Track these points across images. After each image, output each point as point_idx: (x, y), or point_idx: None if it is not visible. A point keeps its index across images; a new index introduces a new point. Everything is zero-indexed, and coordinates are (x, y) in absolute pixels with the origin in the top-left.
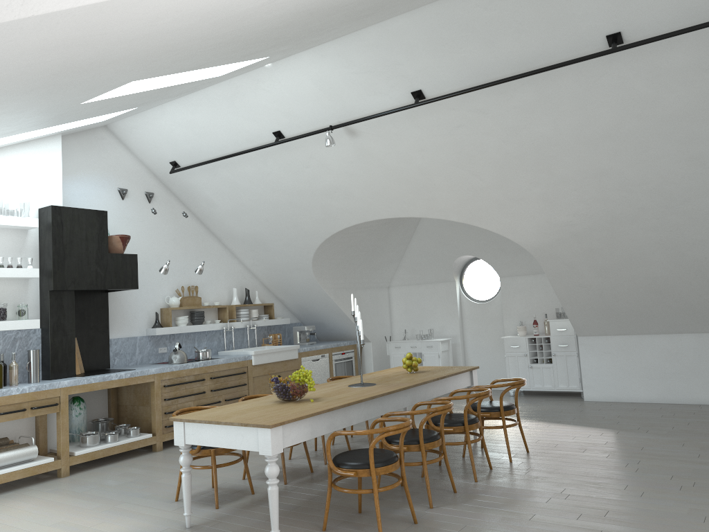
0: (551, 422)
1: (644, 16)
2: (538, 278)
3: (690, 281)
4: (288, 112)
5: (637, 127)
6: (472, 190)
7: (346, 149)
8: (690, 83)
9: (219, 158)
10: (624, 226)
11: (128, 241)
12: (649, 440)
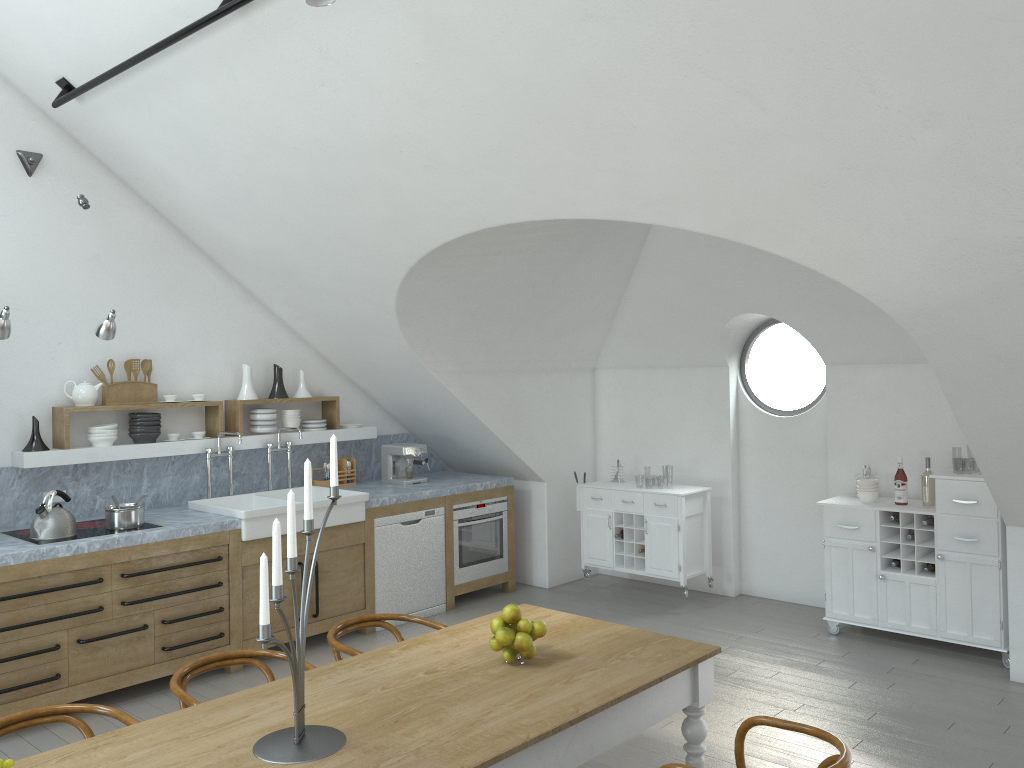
0: None
1: None
2: (915, 373)
3: None
4: None
5: None
6: (738, 141)
7: (396, 27)
8: None
9: (124, 62)
10: None
11: None
12: None
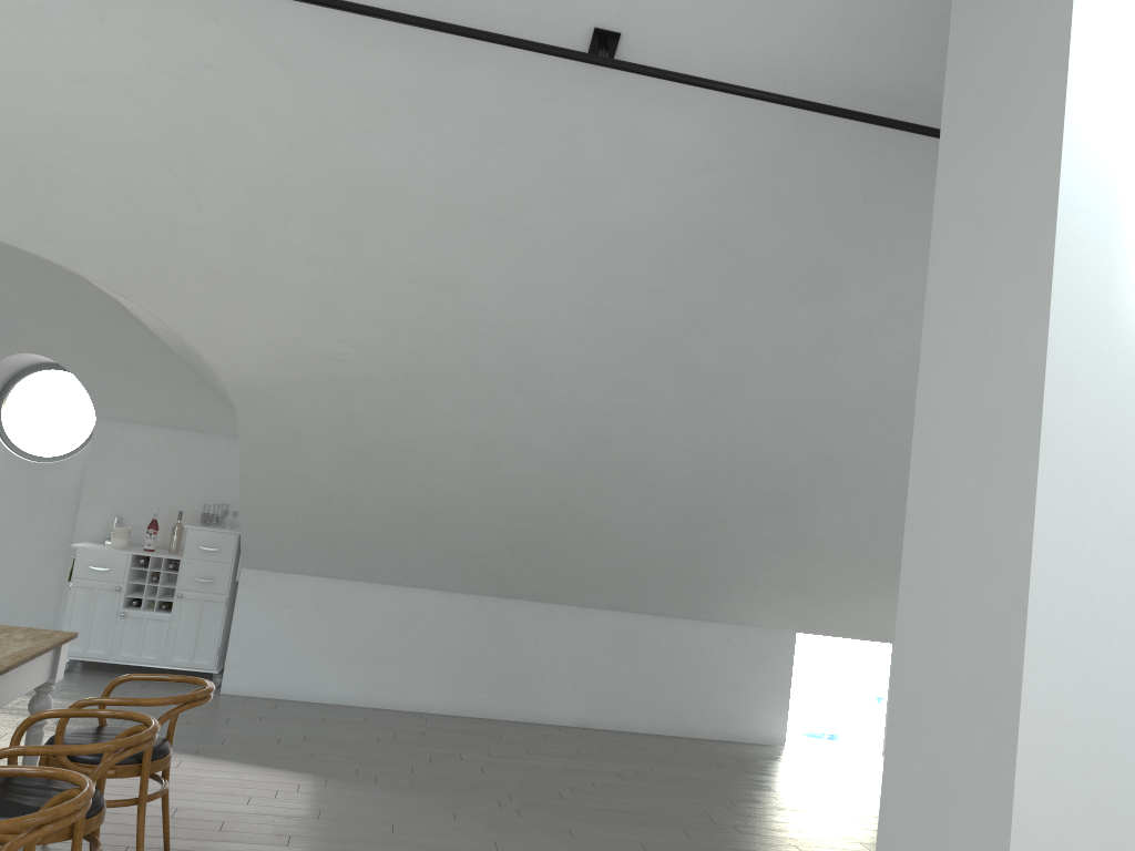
0: (180, 751)
1: (670, 28)
2: (180, 438)
3: (482, 508)
4: None
5: (549, 222)
6: (167, 223)
7: None
8: (666, 183)
9: None
10: (432, 391)
11: None
12: (392, 804)
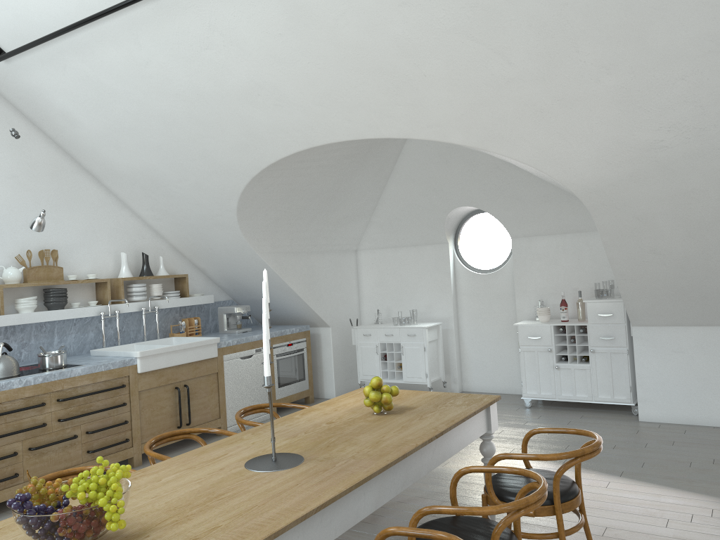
0: (608, 473)
1: None
2: (567, 240)
3: None
4: None
5: None
6: (491, 84)
7: (269, 9)
8: None
9: (57, 32)
10: None
11: None
12: None
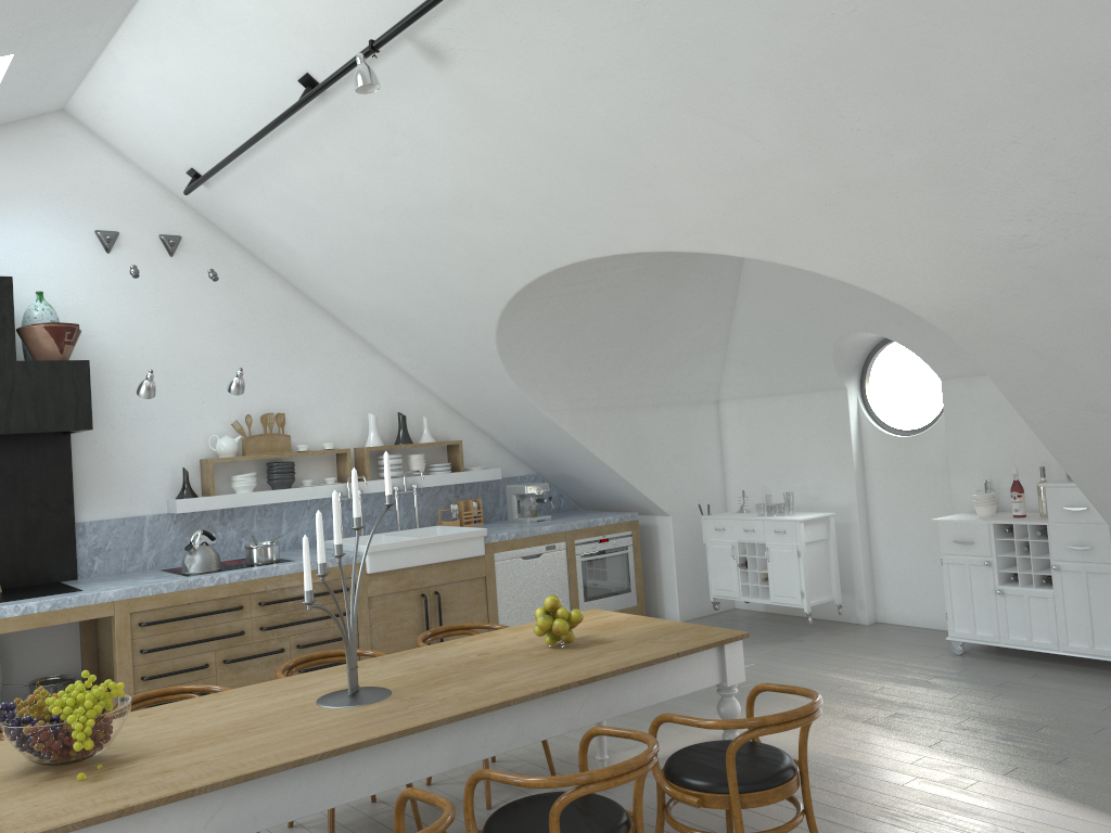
0: (990, 768)
1: None
2: None
3: None
4: (299, 24)
5: None
6: (745, 171)
7: (443, 100)
8: None
9: (234, 151)
10: None
11: (71, 335)
12: None
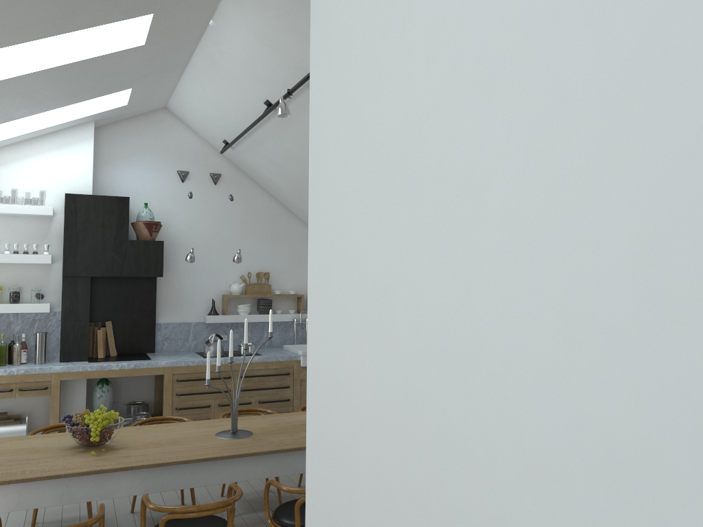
0: None
1: None
2: None
3: None
4: (259, 77)
5: None
6: None
7: None
8: None
9: (238, 135)
10: None
11: (156, 227)
12: None
